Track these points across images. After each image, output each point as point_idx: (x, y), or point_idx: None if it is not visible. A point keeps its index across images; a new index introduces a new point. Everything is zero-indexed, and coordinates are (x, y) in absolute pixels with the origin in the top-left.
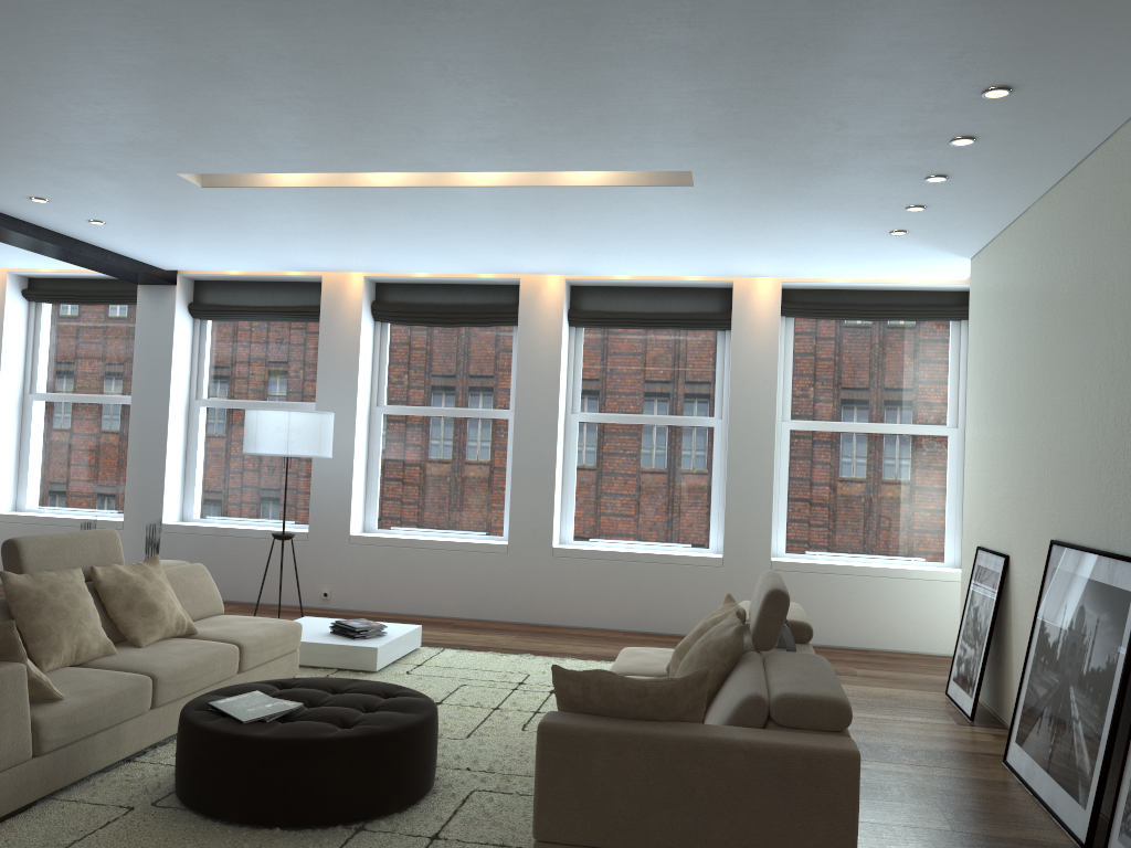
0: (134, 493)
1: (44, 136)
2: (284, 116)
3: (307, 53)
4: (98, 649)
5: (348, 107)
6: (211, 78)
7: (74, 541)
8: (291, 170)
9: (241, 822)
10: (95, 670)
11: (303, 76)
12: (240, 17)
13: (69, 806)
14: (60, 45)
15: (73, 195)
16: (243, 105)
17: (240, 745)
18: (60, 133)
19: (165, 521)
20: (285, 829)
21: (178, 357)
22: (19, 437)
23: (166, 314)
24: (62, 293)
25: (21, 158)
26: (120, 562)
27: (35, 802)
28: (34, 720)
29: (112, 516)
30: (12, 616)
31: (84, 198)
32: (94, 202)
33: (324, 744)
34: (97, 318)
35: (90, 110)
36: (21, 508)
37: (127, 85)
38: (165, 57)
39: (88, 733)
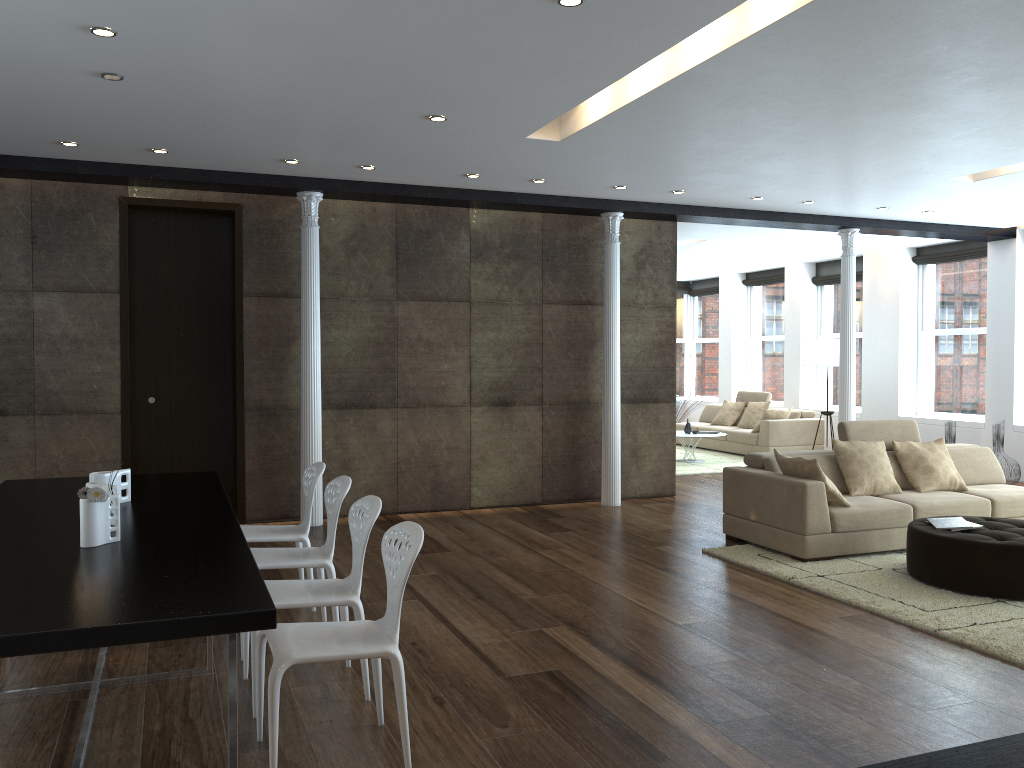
0: (990, 401)
1: (857, 181)
2: (981, 140)
3: (959, 114)
4: (888, 489)
5: (1017, 126)
6: (918, 137)
7: (882, 425)
8: (1021, 160)
9: (929, 582)
10: (880, 498)
11: (969, 122)
12: (904, 113)
13: (850, 562)
14: (831, 147)
15: (899, 202)
16: (950, 142)
17: (927, 539)
18: (864, 178)
19: (1015, 423)
20: (954, 592)
21: (1020, 294)
22: (915, 363)
23: (1008, 261)
24: (937, 255)
25: (855, 192)
26: (916, 440)
27: (835, 557)
28: (831, 513)
29: (980, 419)
30: (838, 464)
31: (906, 202)
32: (915, 202)
33: (975, 545)
34: (963, 270)
35: (869, 165)
36: (919, 413)
37: (878, 151)
38: (885, 137)
39: (866, 528)
